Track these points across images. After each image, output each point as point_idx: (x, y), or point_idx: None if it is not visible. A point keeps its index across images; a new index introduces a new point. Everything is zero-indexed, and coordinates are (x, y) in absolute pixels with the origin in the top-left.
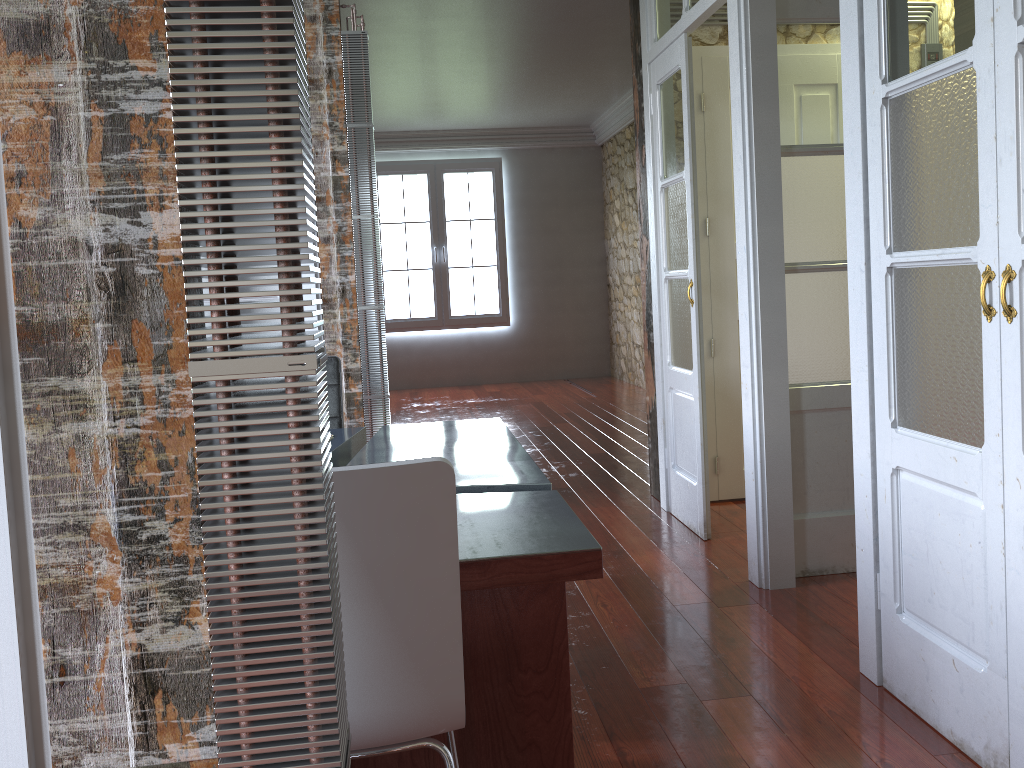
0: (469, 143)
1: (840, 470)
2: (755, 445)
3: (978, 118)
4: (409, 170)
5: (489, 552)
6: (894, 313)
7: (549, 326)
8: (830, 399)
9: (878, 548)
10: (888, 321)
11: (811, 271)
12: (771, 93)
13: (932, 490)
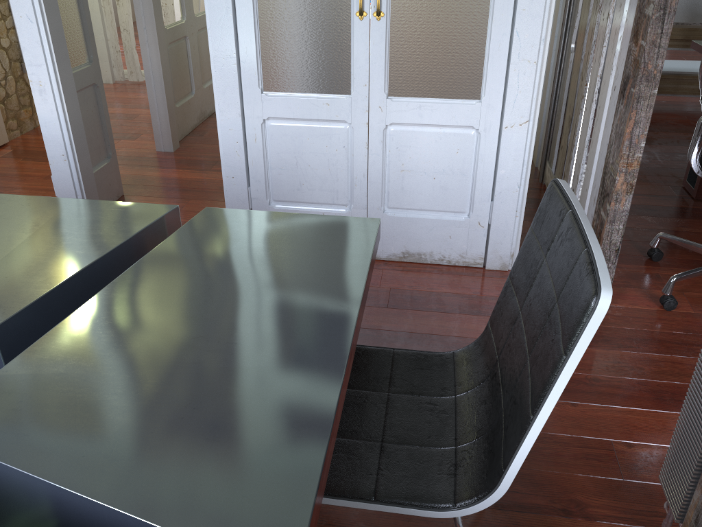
0: None
1: (94, 134)
2: (62, 132)
3: None
4: None
5: (359, 256)
6: (258, 15)
7: None
8: (81, 81)
9: (247, 172)
10: (255, 21)
11: None
12: None
13: (301, 126)
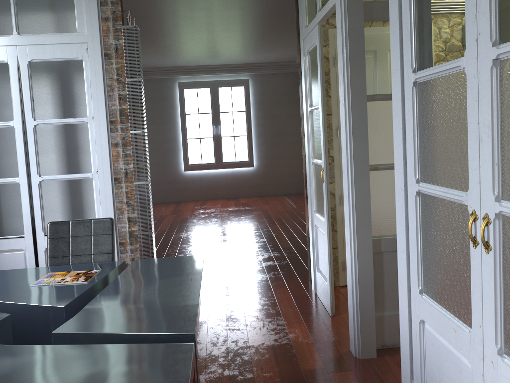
0: (232, 71)
1: None
2: (352, 274)
3: (468, 107)
4: (200, 86)
5: None
6: (421, 221)
7: (274, 167)
8: None
9: (413, 364)
10: (417, 225)
11: (387, 169)
12: (361, 64)
13: (442, 342)
